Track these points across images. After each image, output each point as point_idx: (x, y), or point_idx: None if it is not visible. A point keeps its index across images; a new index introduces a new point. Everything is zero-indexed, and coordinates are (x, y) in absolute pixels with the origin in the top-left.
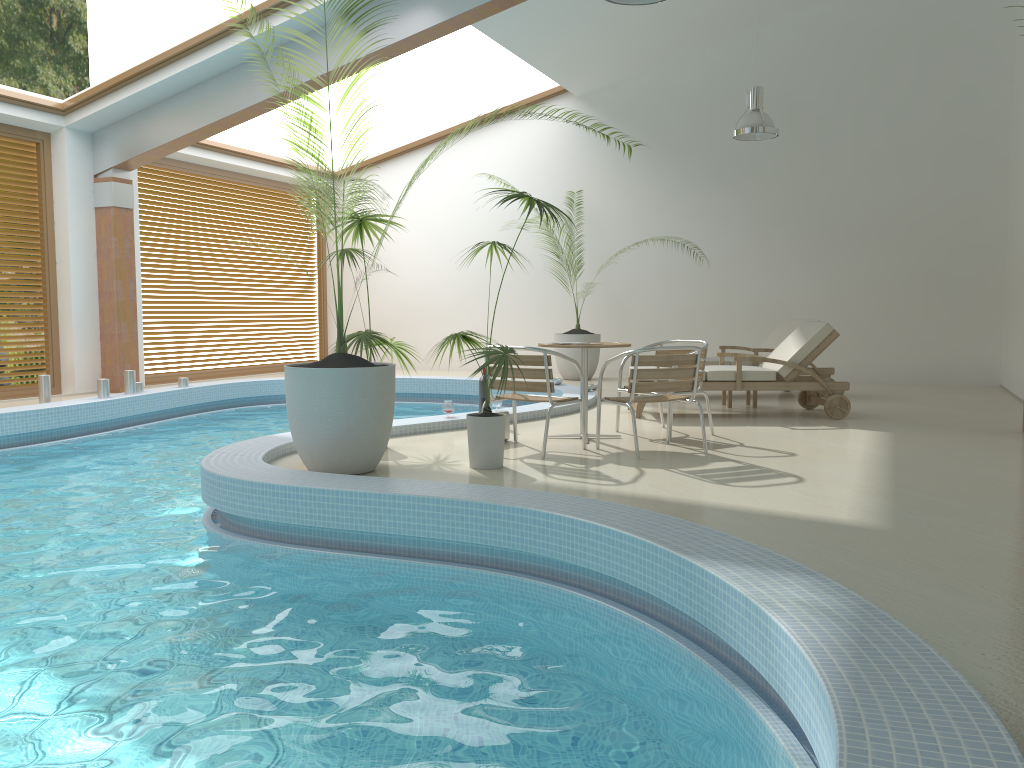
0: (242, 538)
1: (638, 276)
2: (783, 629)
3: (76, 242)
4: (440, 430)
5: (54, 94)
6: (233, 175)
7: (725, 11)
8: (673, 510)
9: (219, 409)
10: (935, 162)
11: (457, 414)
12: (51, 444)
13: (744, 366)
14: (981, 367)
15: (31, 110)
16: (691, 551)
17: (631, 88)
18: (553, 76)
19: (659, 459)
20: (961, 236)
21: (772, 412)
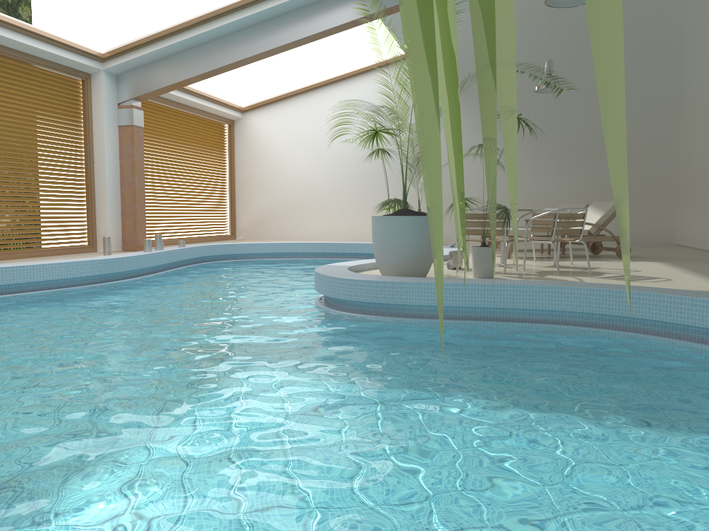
0: (374, 316)
1: None
2: None
3: (108, 148)
4: None
5: None
6: (186, 107)
7: (518, 12)
8: None
9: (198, 263)
10: (638, 110)
11: None
12: (131, 280)
13: None
14: (665, 233)
15: (85, 57)
16: (705, 297)
17: None
18: None
19: (571, 273)
20: (653, 155)
21: (578, 256)
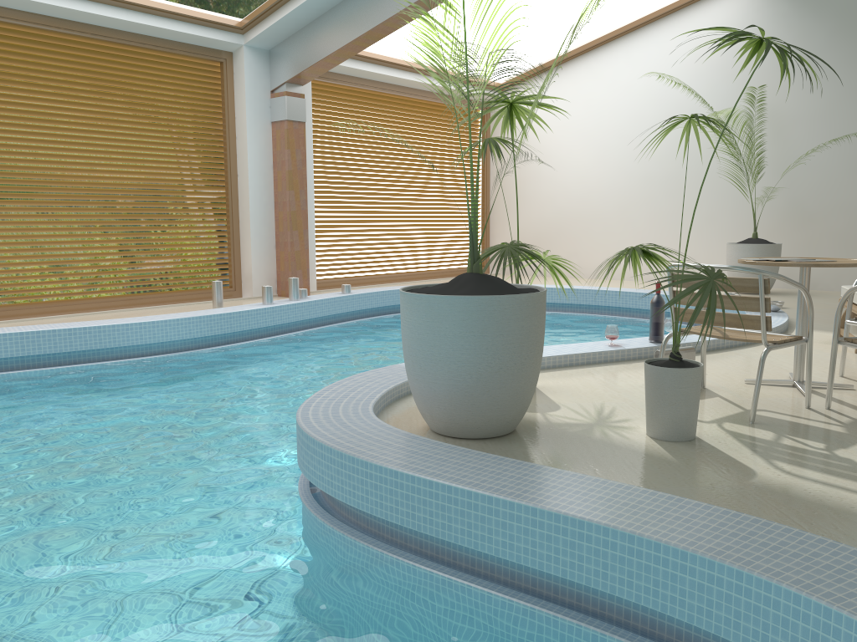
0: (331, 523)
1: (829, 179)
2: None
3: (254, 155)
4: (601, 362)
5: None
6: (402, 89)
7: None
8: None
9: (380, 315)
10: None
11: (622, 340)
12: (212, 350)
13: None
14: None
15: (213, 29)
16: None
17: None
18: None
19: None
20: None
21: None
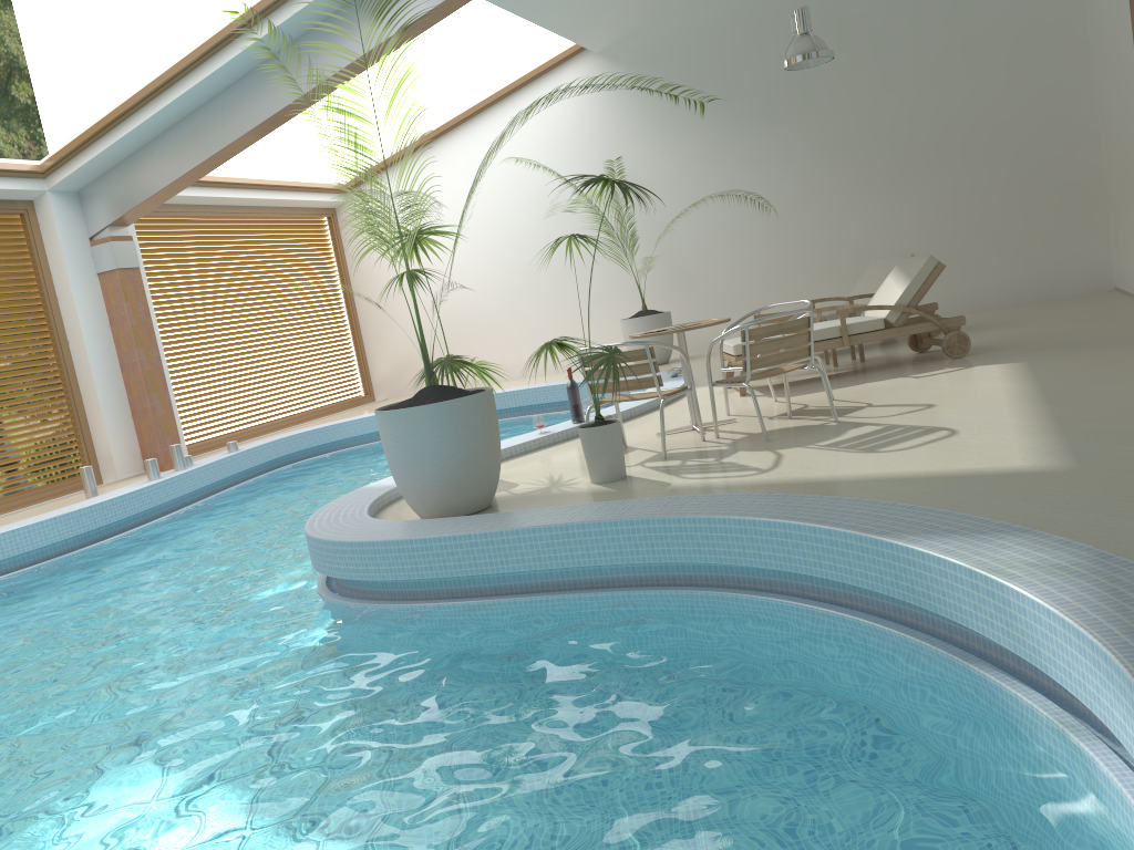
0: (372, 603)
1: (699, 240)
2: (1027, 595)
3: (85, 315)
4: (537, 448)
5: (8, 154)
6: (235, 209)
7: None
8: (834, 490)
9: (275, 468)
10: (1006, 56)
11: (549, 427)
12: (113, 540)
13: (846, 319)
14: (1091, 272)
15: (8, 179)
16: (885, 531)
17: (655, 33)
18: (569, 35)
19: (790, 437)
20: (1047, 132)
21: (884, 363)
